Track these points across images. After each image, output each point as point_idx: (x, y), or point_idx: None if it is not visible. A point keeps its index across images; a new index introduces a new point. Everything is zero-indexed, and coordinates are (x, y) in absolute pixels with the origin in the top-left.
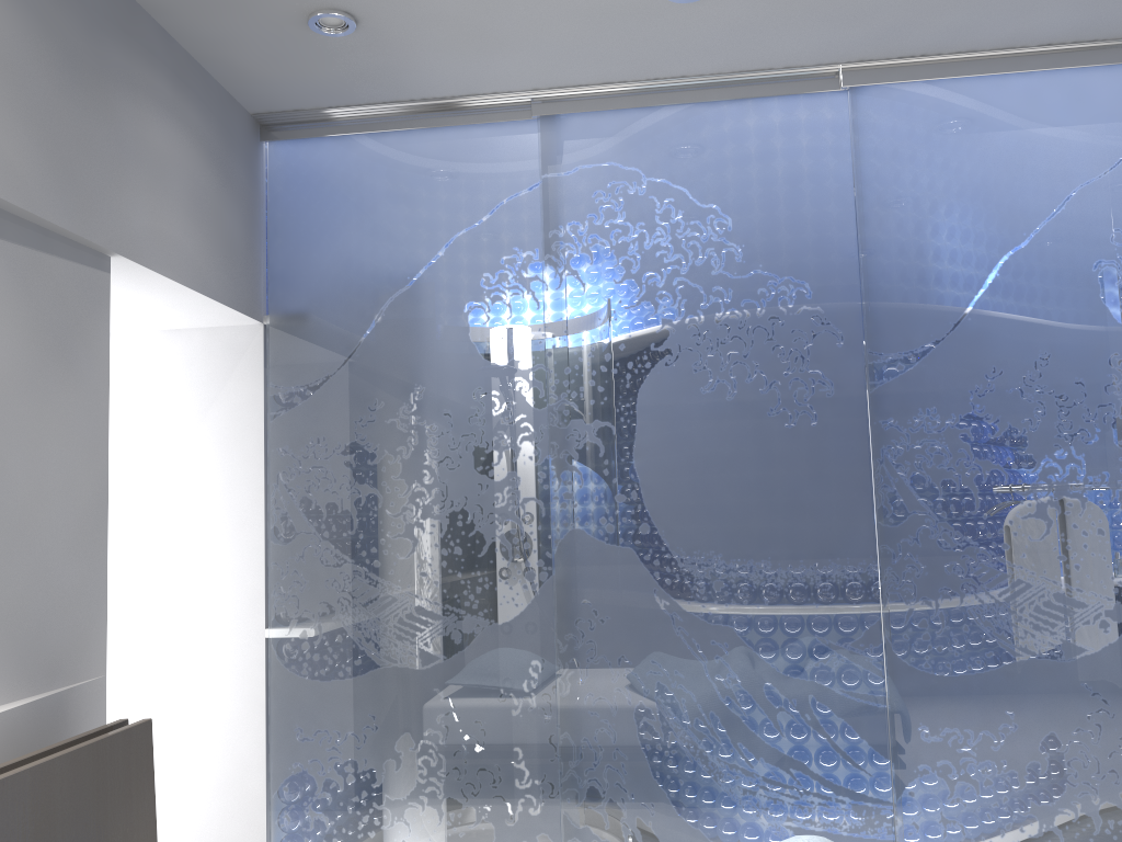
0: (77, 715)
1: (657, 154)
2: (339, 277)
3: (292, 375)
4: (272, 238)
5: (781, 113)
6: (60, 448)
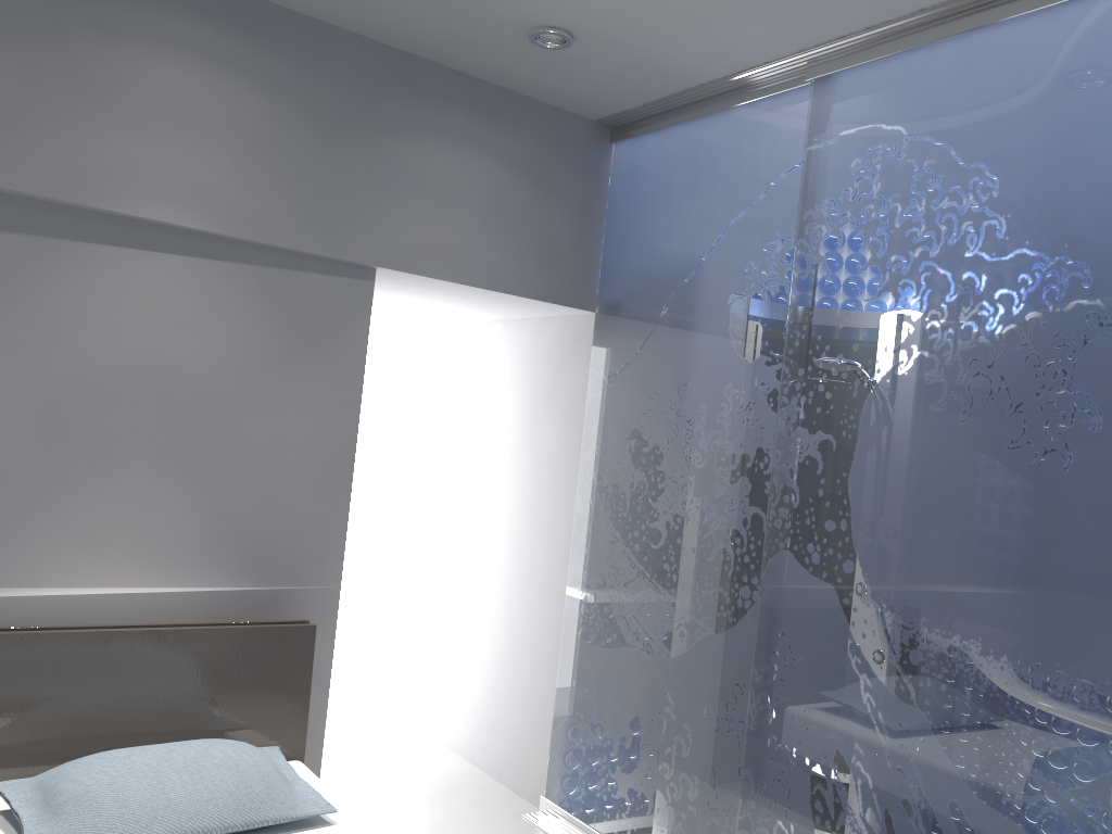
0: (298, 609)
1: (924, 104)
2: (643, 269)
3: (604, 361)
4: (606, 234)
5: (1087, 20)
6: (303, 415)
